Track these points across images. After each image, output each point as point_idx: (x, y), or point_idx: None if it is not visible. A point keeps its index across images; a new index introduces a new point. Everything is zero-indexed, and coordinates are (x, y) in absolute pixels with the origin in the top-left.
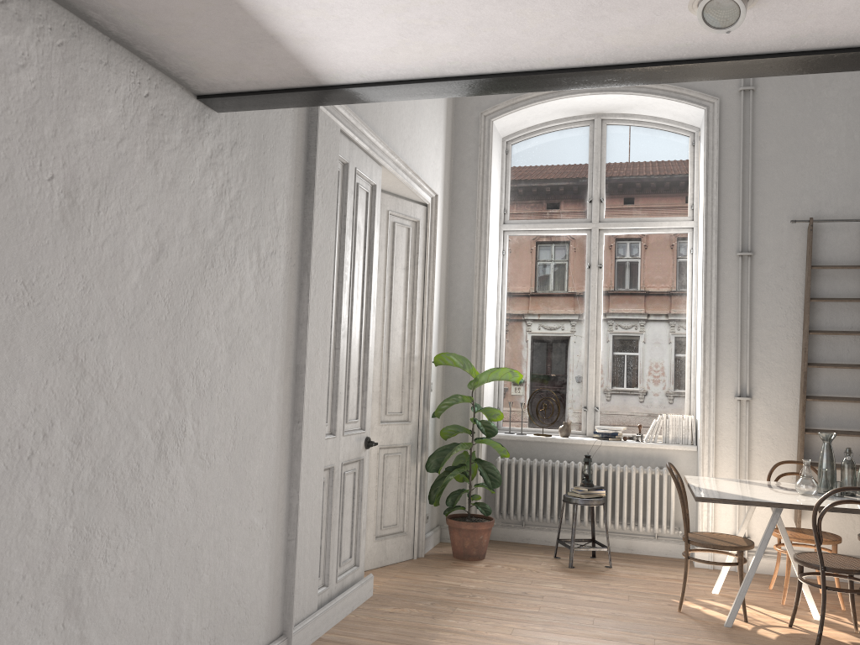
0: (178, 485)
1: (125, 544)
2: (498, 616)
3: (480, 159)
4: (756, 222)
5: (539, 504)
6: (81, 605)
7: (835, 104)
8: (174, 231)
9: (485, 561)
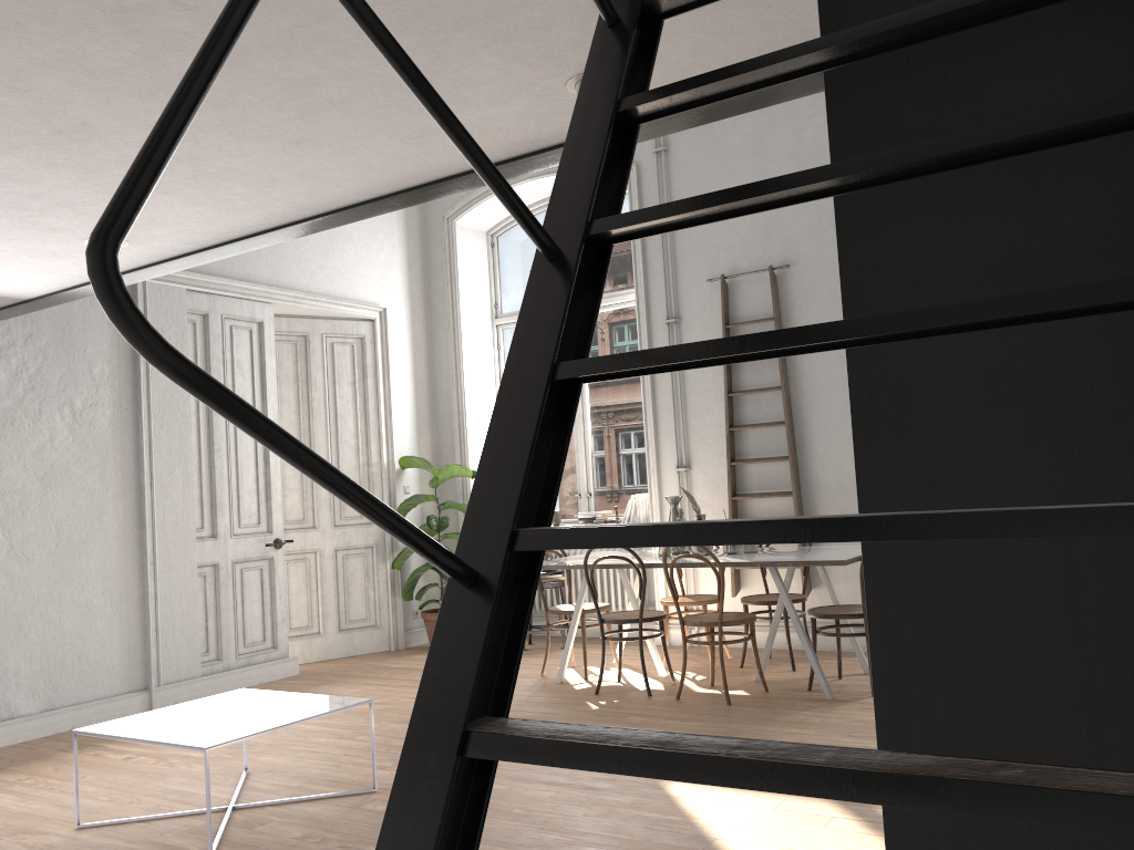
0: None
1: None
2: (370, 683)
3: (447, 262)
4: (680, 286)
5: None
6: None
7: (740, 150)
8: None
9: None
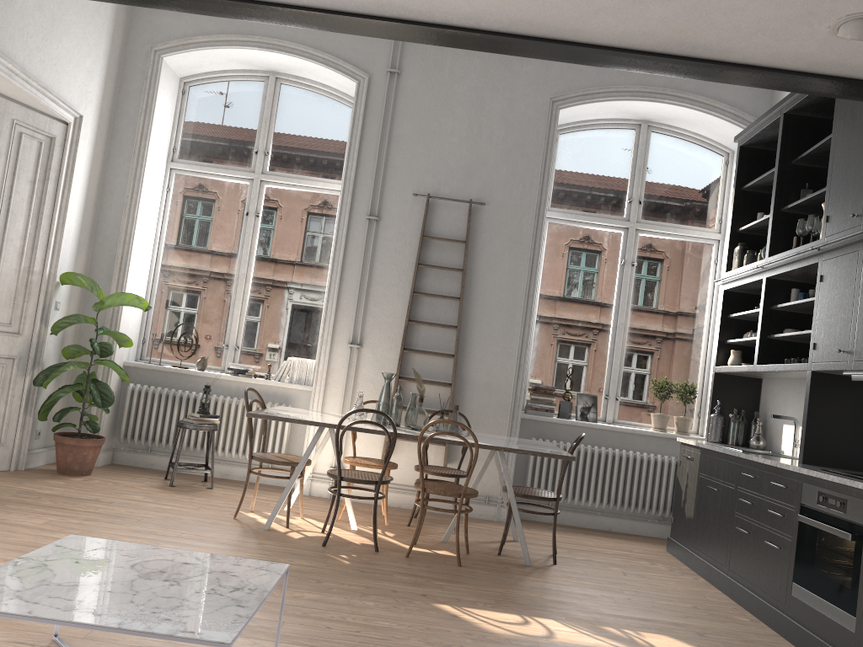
0: None
1: None
2: (45, 512)
3: (145, 92)
4: (386, 191)
5: (164, 430)
6: None
7: (462, 99)
8: None
9: (87, 477)
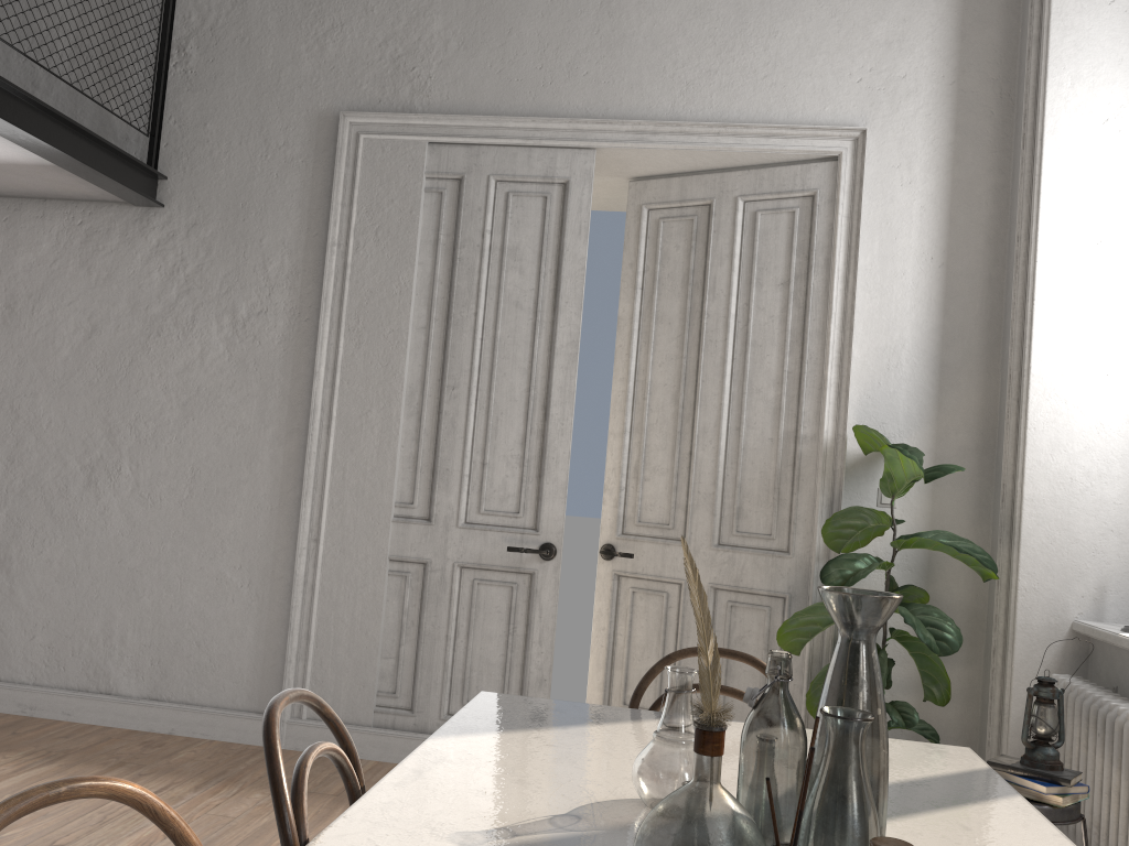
0: (111, 511)
1: (52, 540)
2: None
3: (1033, 1)
4: None
5: (1085, 812)
6: (12, 568)
7: None
8: (109, 314)
9: None
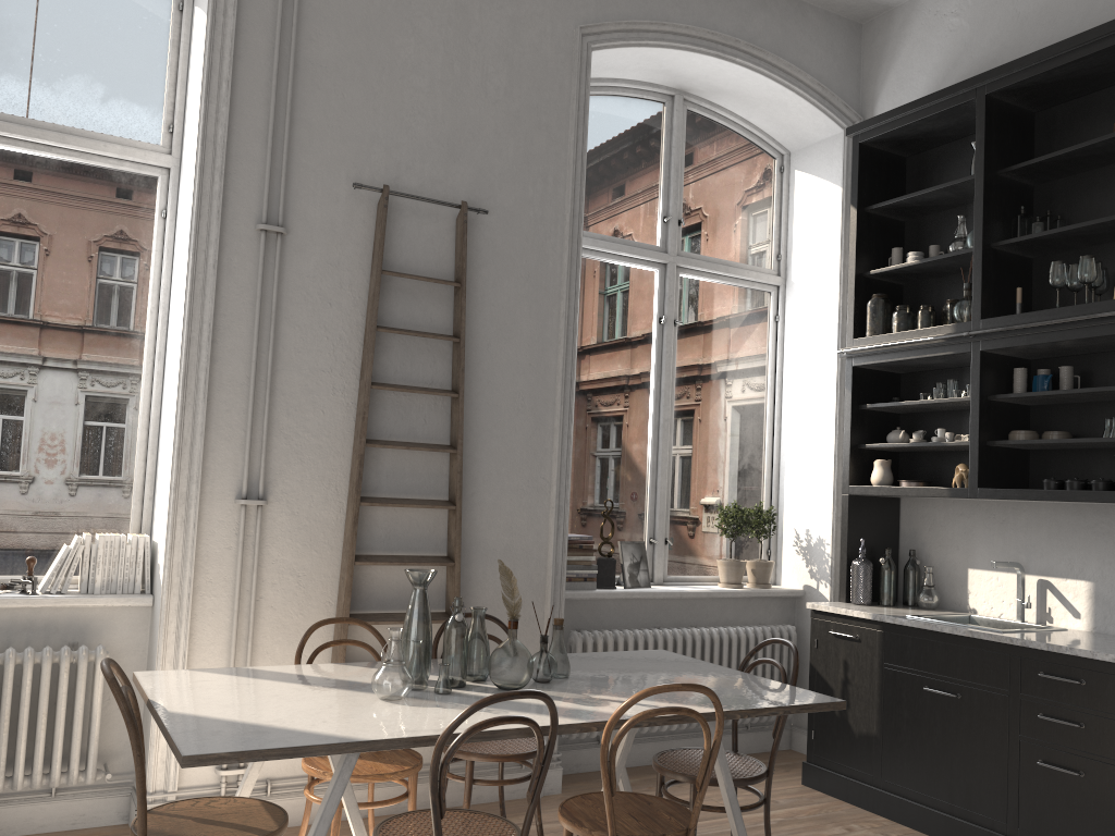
0: None
1: None
2: None
3: None
4: (295, 174)
5: None
6: None
7: (431, 4)
8: None
9: None
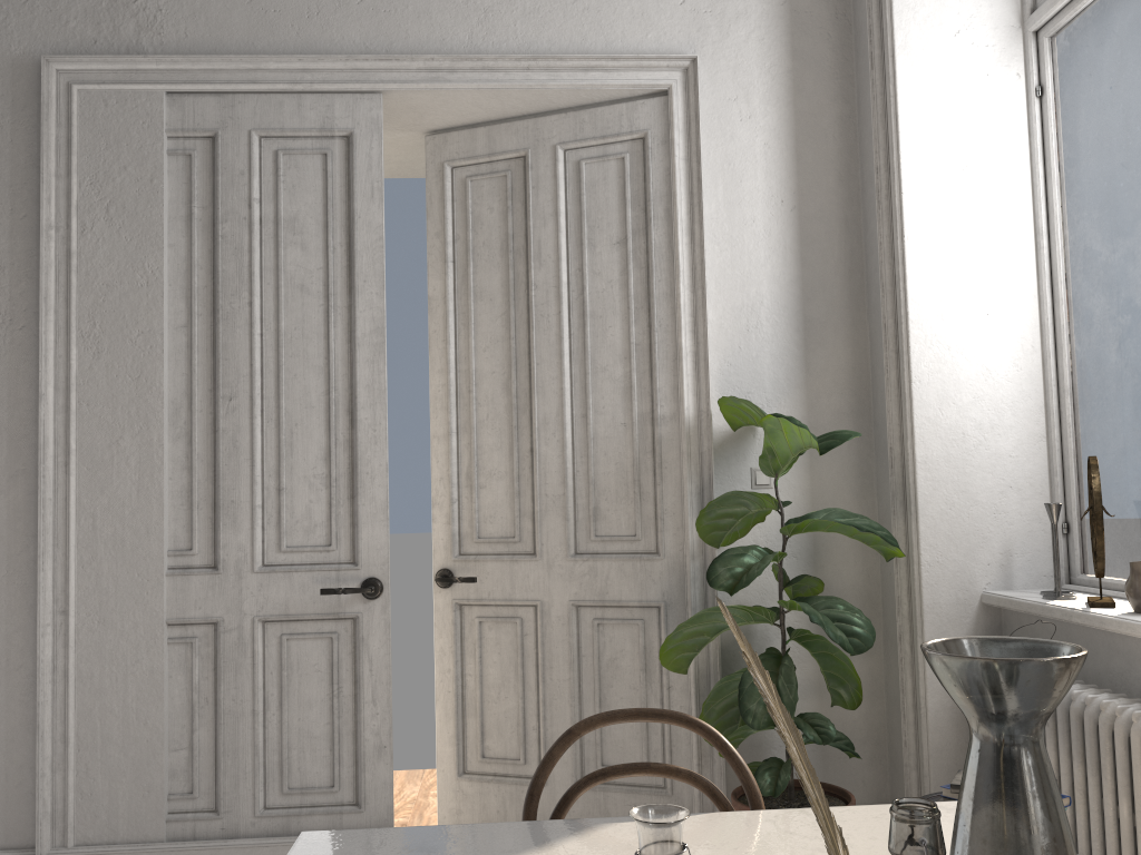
0: None
1: None
2: None
3: None
4: None
5: None
6: None
7: None
8: None
9: None
